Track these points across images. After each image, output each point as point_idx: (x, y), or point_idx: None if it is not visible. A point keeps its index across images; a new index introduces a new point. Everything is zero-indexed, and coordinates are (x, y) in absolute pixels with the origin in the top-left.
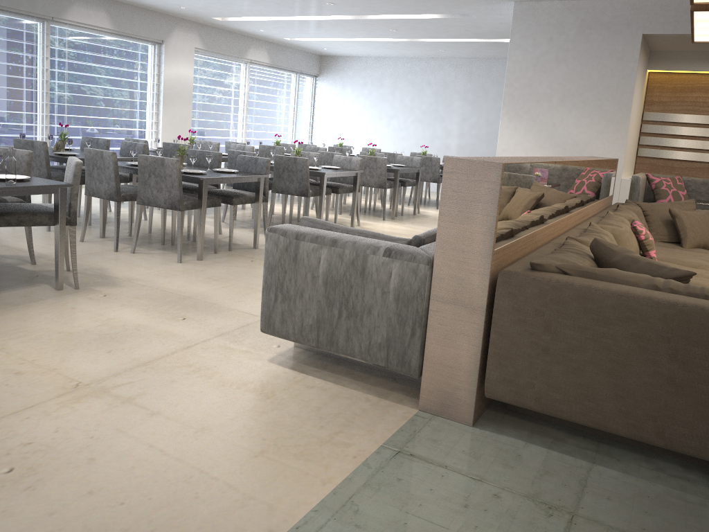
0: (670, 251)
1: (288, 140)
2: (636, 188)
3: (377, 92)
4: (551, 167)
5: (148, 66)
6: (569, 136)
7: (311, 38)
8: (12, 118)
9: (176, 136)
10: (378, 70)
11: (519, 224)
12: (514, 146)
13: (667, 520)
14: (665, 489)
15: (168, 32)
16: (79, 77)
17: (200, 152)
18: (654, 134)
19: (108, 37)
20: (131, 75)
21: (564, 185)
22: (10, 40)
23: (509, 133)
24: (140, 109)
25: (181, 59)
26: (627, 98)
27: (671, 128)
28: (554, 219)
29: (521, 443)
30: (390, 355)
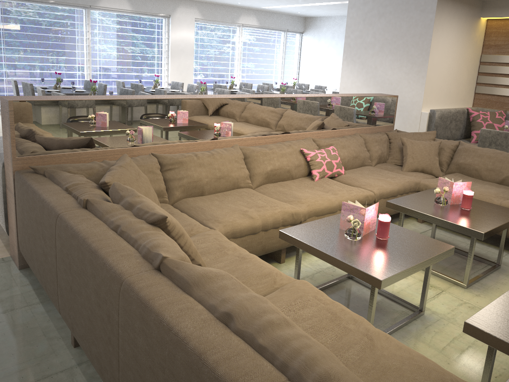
0: (375, 172)
1: (278, 80)
2: (433, 120)
3: (341, 43)
4: (154, 103)
5: (161, 32)
6: (386, 76)
7: (279, 6)
8: (68, 68)
9: (181, 78)
10: (342, 26)
11: (78, 141)
12: (350, 85)
13: (5, 341)
14: (49, 325)
15: (173, 9)
16: (112, 42)
17: (124, 90)
18: (490, 74)
19: (131, 15)
20: (148, 39)
21: (206, 116)
22: (65, 21)
23: (347, 74)
24: (156, 61)
25: (184, 27)
26: (427, 44)
27: (504, 68)
28: (187, 141)
29: (25, 283)
30: (1, 220)
